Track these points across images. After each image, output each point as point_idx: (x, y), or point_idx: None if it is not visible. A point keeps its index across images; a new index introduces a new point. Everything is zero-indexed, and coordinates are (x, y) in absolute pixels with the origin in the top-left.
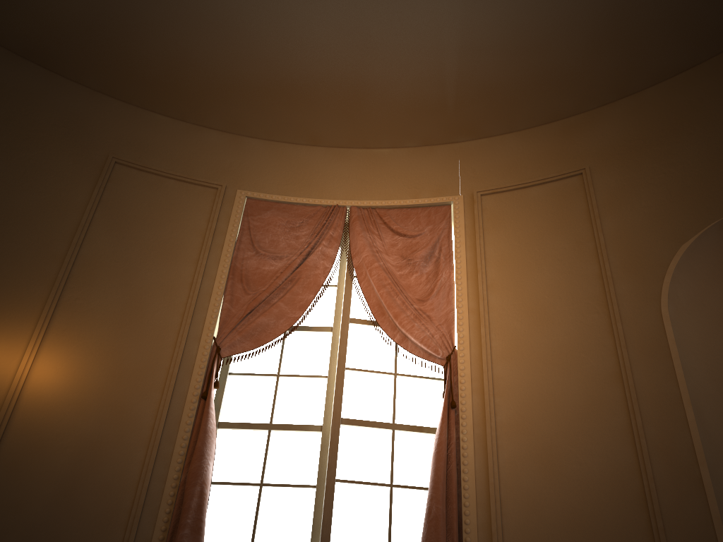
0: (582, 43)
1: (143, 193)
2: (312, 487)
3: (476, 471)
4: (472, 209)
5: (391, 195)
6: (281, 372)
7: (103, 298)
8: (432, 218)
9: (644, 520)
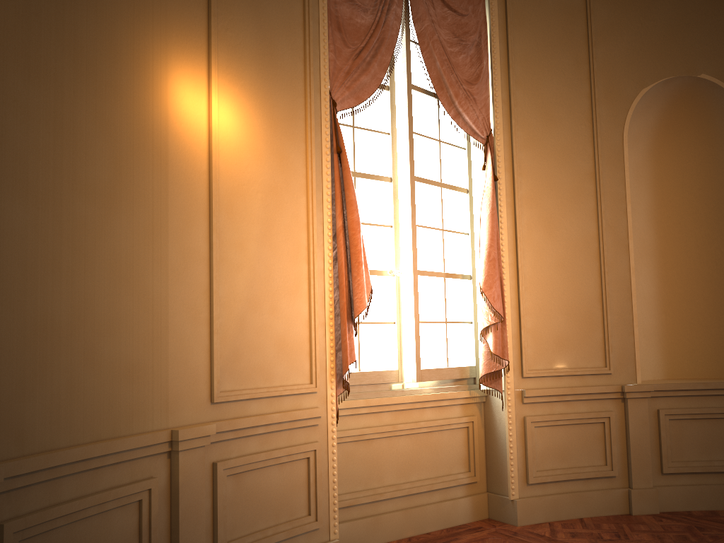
0: None
1: None
2: (389, 227)
3: (507, 228)
4: None
5: None
6: (354, 124)
7: (245, 32)
8: None
9: (597, 266)
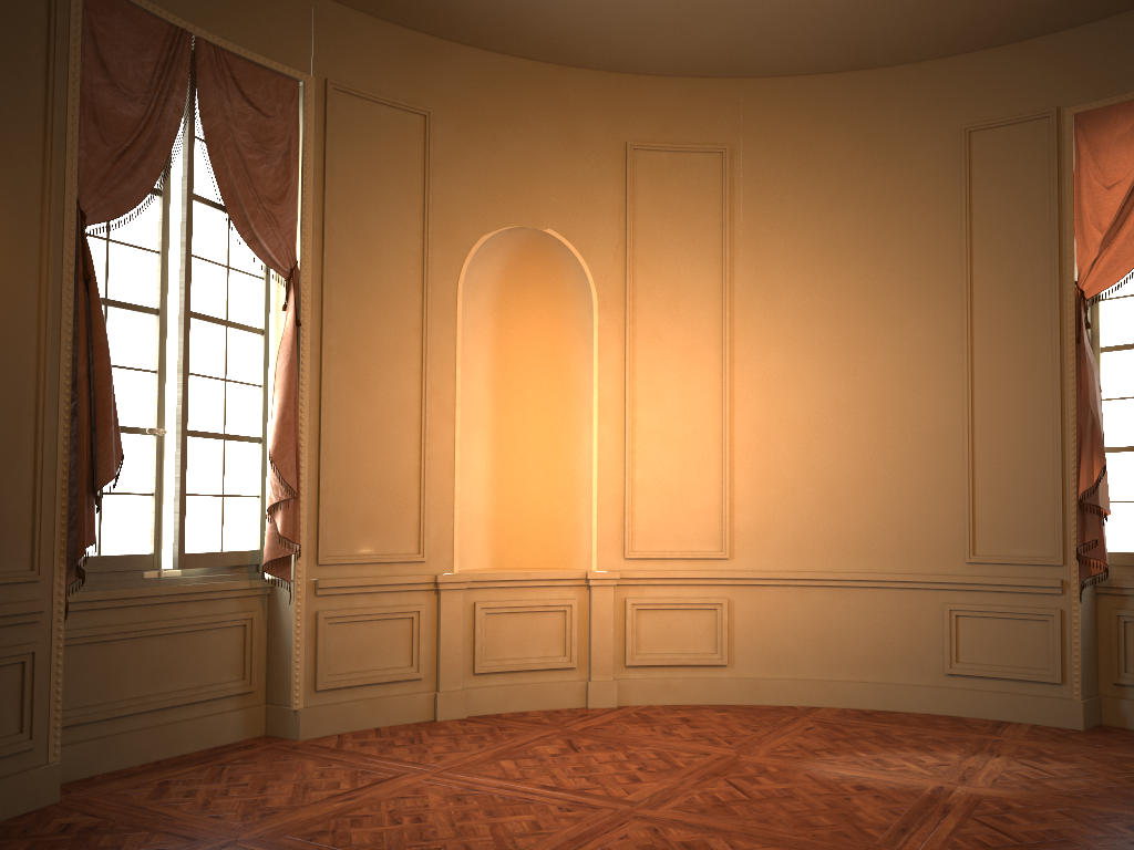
0: (486, 9)
1: None
2: (153, 372)
3: (310, 384)
4: (323, 102)
5: (242, 39)
6: (110, 236)
7: None
8: (281, 93)
9: (417, 437)
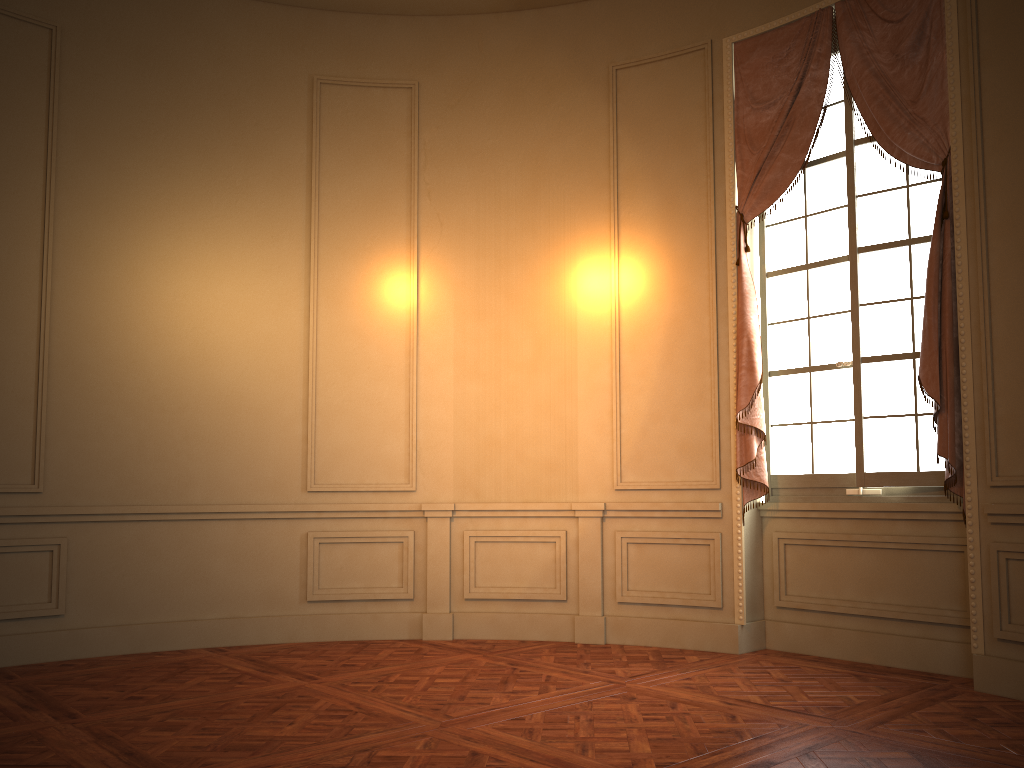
0: None
1: (646, 88)
2: (848, 312)
3: (969, 277)
4: None
5: None
6: (807, 212)
7: (646, 205)
8: None
9: None
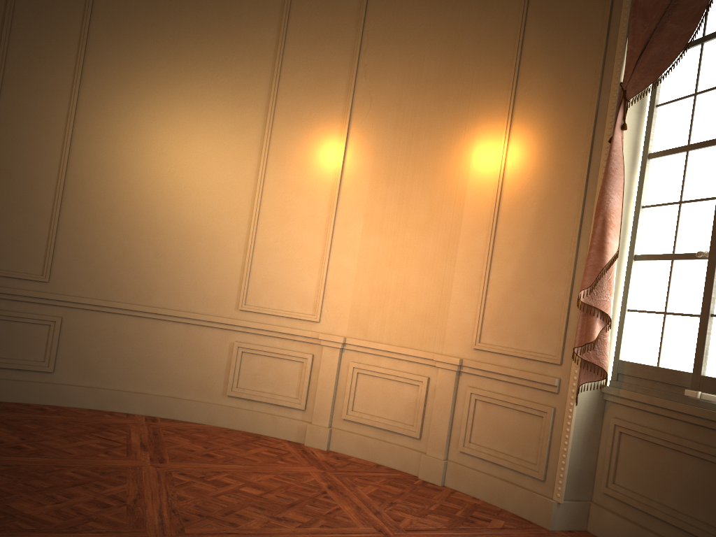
0: None
1: None
2: None
3: None
4: None
5: None
6: (698, 90)
7: (541, 83)
8: None
9: None
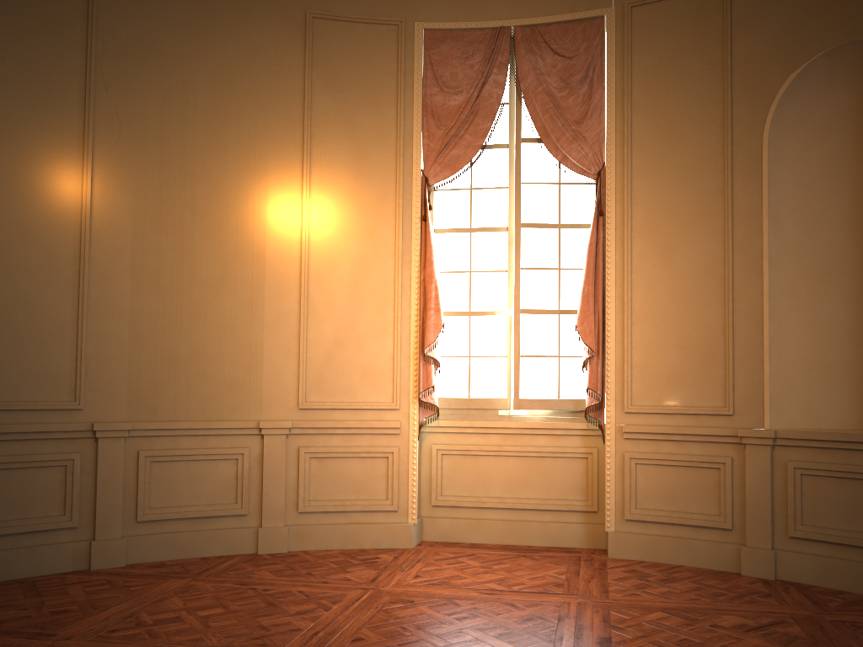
0: None
1: (341, 43)
2: (505, 272)
3: (616, 261)
4: (623, 23)
5: (550, 9)
6: (473, 186)
7: (338, 150)
8: (587, 33)
9: (722, 294)
